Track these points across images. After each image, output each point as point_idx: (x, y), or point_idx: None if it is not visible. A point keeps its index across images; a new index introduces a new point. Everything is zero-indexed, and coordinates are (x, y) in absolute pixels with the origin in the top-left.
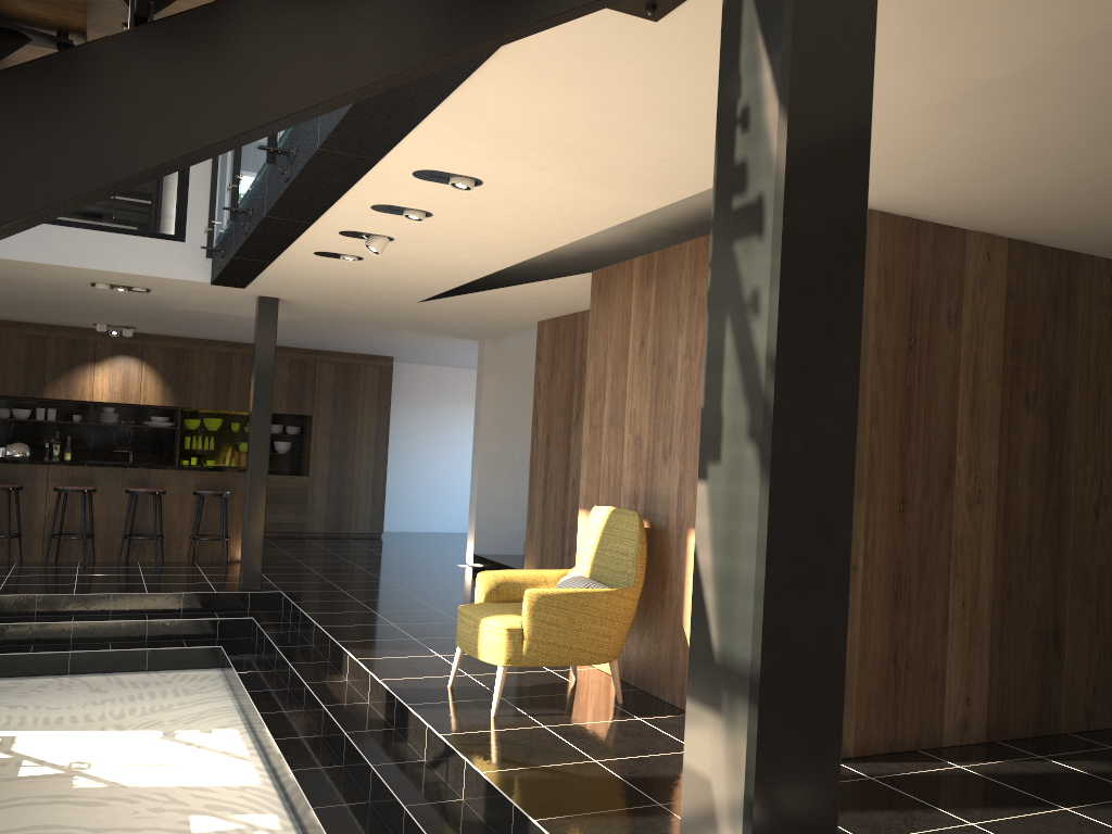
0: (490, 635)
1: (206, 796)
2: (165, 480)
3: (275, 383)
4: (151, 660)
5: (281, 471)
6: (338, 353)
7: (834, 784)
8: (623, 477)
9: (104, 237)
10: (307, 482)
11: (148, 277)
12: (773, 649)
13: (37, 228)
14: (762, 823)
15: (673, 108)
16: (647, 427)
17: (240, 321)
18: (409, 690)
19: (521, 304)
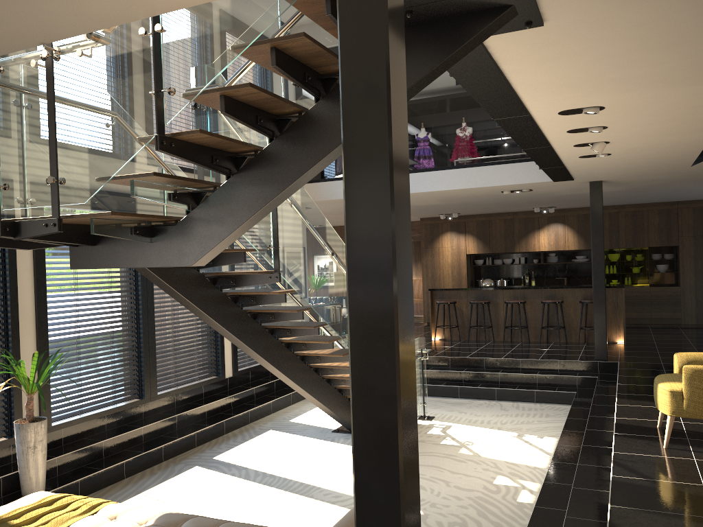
0: (661, 394)
1: (513, 468)
2: (564, 295)
3: (649, 227)
4: (537, 397)
5: (664, 284)
6: (694, 201)
7: (395, 451)
8: None
9: (495, 168)
10: (679, 291)
11: (520, 184)
12: (357, 385)
13: (464, 171)
14: (358, 460)
15: (639, 45)
16: None
17: (603, 195)
18: (627, 425)
19: None
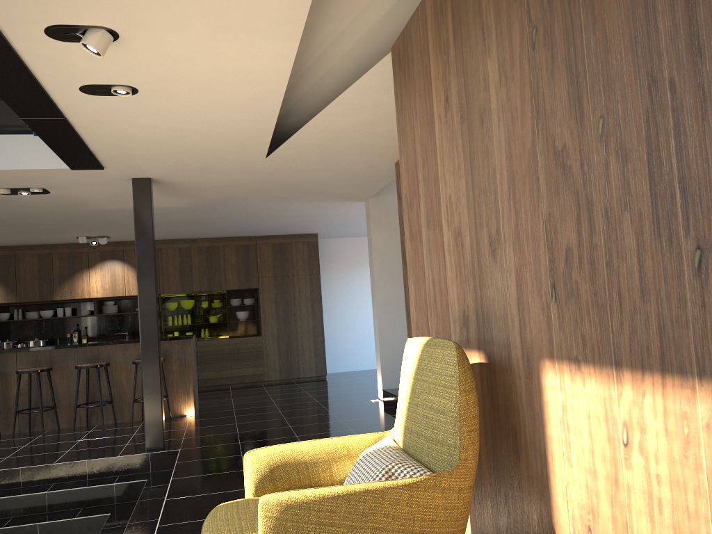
0: None
1: None
2: (112, 354)
3: (226, 266)
4: None
5: (245, 335)
6: (273, 236)
7: None
8: (449, 293)
9: None
10: (261, 341)
11: (16, 172)
12: None
13: None
14: None
15: None
16: (466, 214)
17: (165, 215)
18: None
19: (361, 138)
